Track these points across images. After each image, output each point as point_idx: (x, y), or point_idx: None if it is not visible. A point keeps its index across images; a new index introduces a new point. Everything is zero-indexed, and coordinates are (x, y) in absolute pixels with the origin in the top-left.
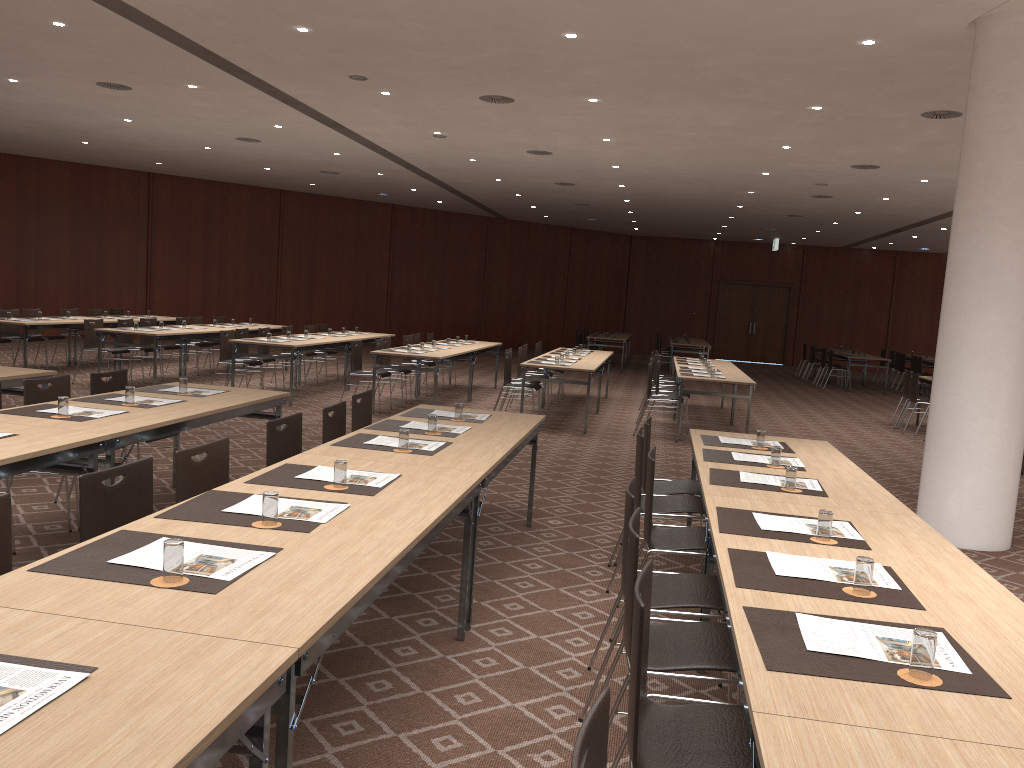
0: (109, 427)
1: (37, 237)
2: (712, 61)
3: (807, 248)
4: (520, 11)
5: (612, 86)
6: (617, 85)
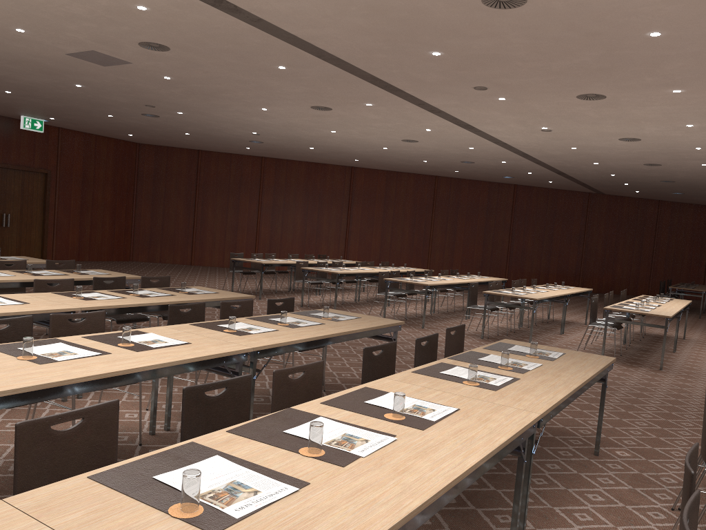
0: (255, 342)
1: (283, 208)
2: None
3: None
4: (607, 17)
5: (694, 77)
6: (699, 75)
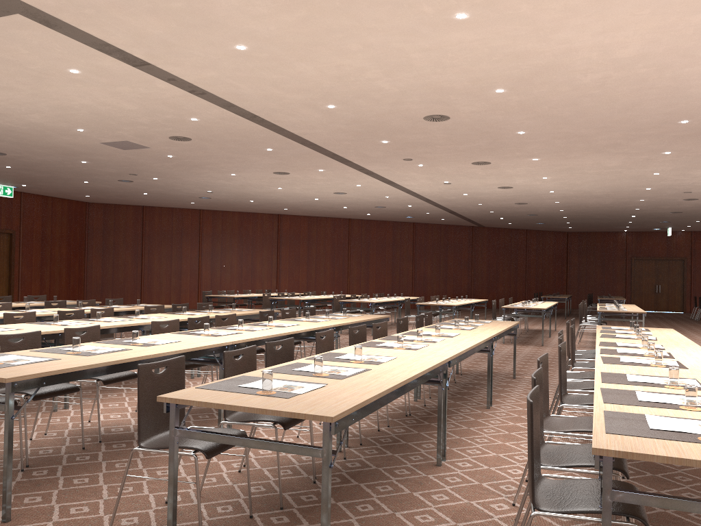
0: (329, 323)
1: (221, 253)
2: (599, 136)
3: (693, 233)
4: (494, 125)
5: (545, 152)
6: (548, 151)
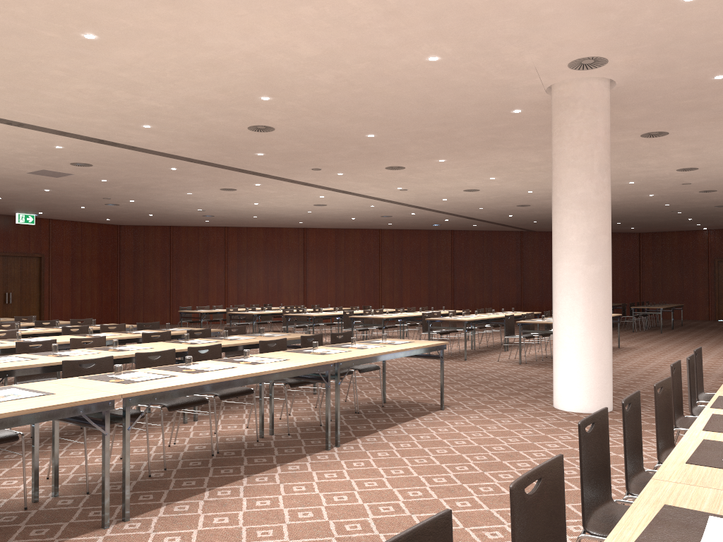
0: None
1: (247, 269)
2: (459, 133)
3: None
4: (330, 130)
5: (437, 152)
6: (438, 152)
